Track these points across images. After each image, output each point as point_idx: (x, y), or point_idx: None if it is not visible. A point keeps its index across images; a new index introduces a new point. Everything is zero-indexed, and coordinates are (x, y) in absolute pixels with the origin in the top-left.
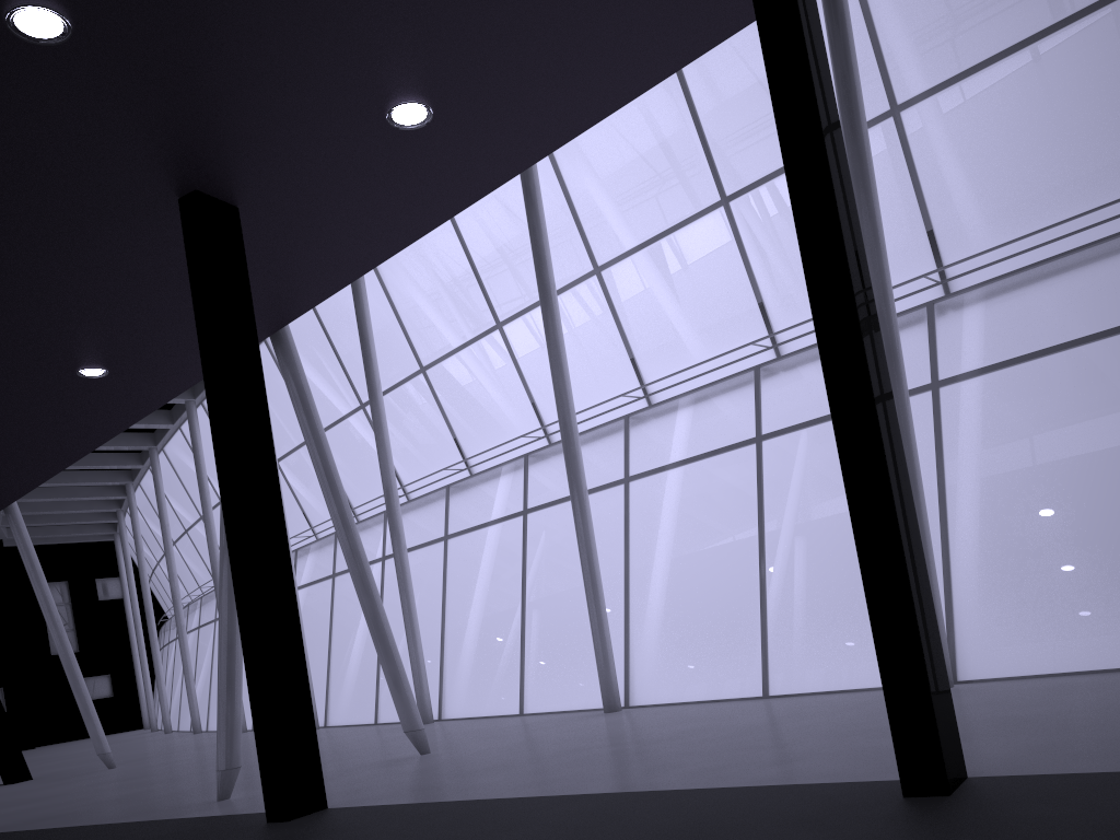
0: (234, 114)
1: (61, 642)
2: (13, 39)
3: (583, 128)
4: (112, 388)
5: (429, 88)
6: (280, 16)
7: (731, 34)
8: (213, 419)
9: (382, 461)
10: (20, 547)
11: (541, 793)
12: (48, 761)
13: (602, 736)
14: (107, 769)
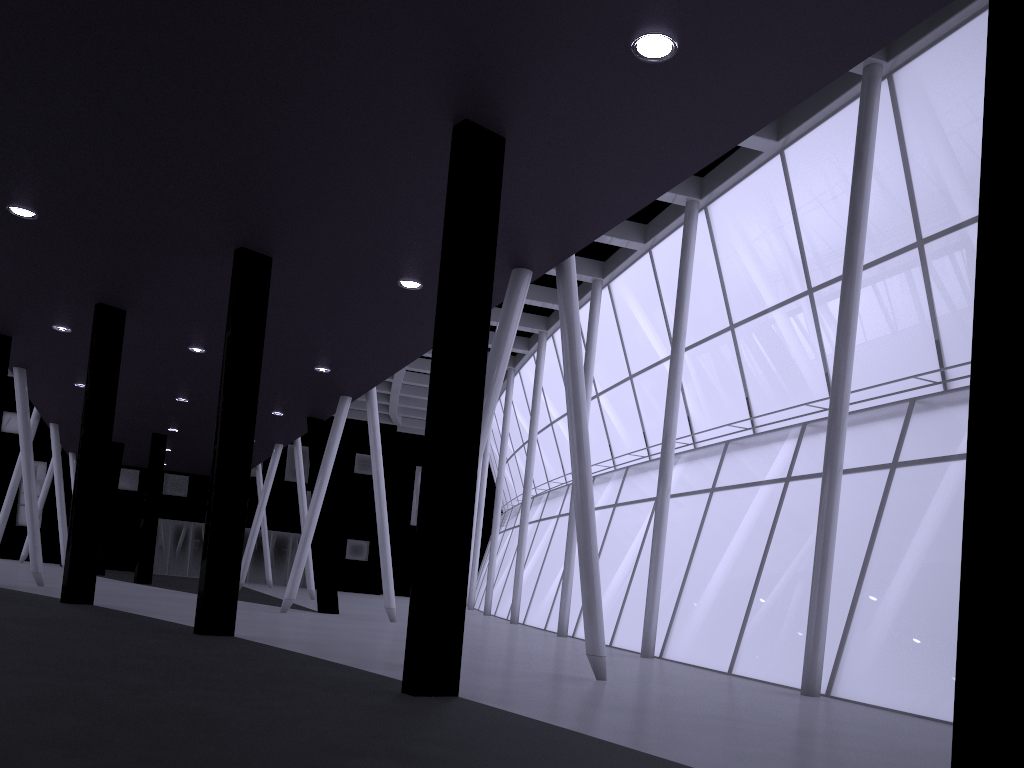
0: (488, 43)
1: (380, 510)
2: None
3: (847, 66)
4: (427, 301)
5: (670, 17)
6: None
7: None
8: (436, 327)
9: (668, 406)
10: (369, 427)
11: (624, 742)
12: (369, 605)
13: (761, 713)
14: (389, 621)
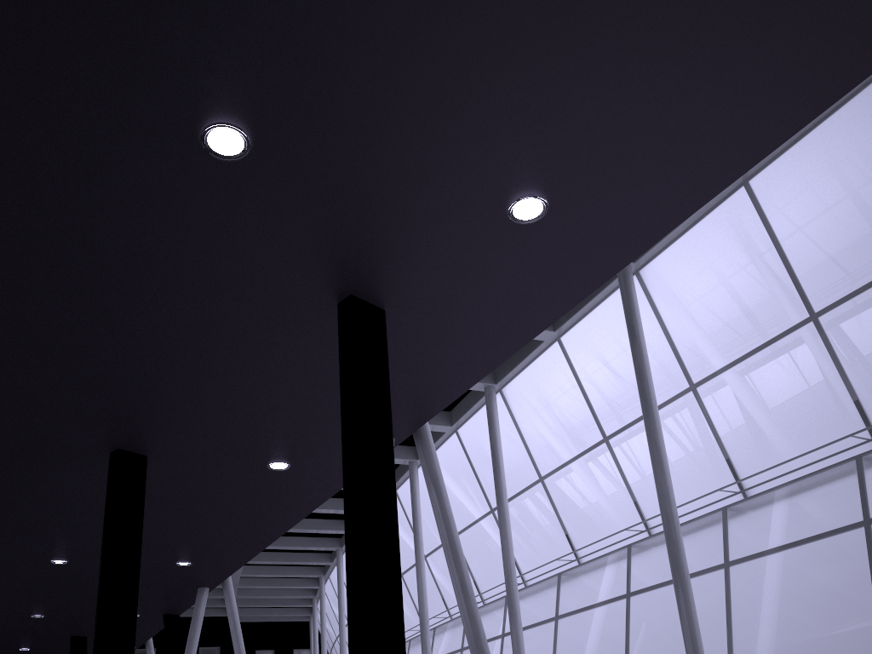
0: (380, 218)
1: None
2: (207, 159)
3: (688, 213)
4: (293, 480)
5: (545, 179)
6: (415, 116)
7: (842, 94)
8: (346, 476)
9: (504, 550)
10: (228, 612)
11: None
12: None
13: None
14: None
